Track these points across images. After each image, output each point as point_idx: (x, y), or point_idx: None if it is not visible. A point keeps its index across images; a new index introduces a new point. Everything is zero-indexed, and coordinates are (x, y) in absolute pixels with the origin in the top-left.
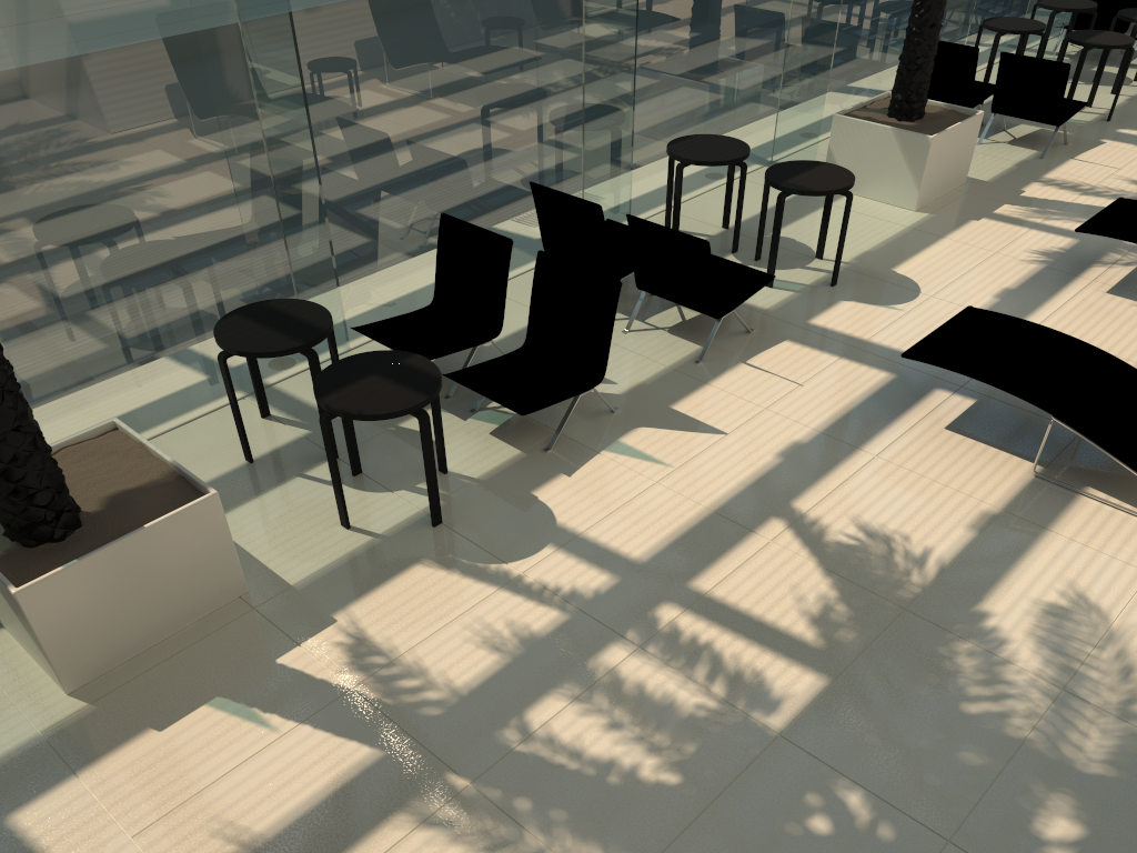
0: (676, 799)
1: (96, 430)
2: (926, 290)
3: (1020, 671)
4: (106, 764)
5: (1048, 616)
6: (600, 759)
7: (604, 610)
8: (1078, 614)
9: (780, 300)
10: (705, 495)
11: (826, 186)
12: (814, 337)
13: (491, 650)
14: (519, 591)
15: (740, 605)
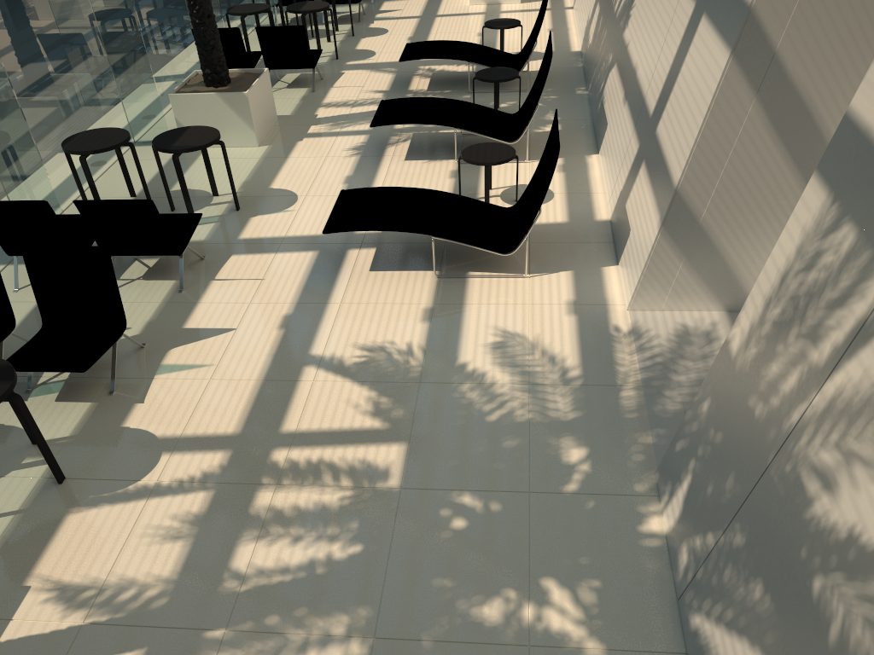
0: (368, 558)
1: None
2: (300, 193)
3: (503, 385)
4: None
5: (496, 350)
6: (303, 563)
7: (236, 474)
8: (510, 341)
9: (209, 231)
10: (250, 373)
11: (203, 140)
12: (249, 246)
13: (173, 540)
14: (164, 493)
15: (323, 428)
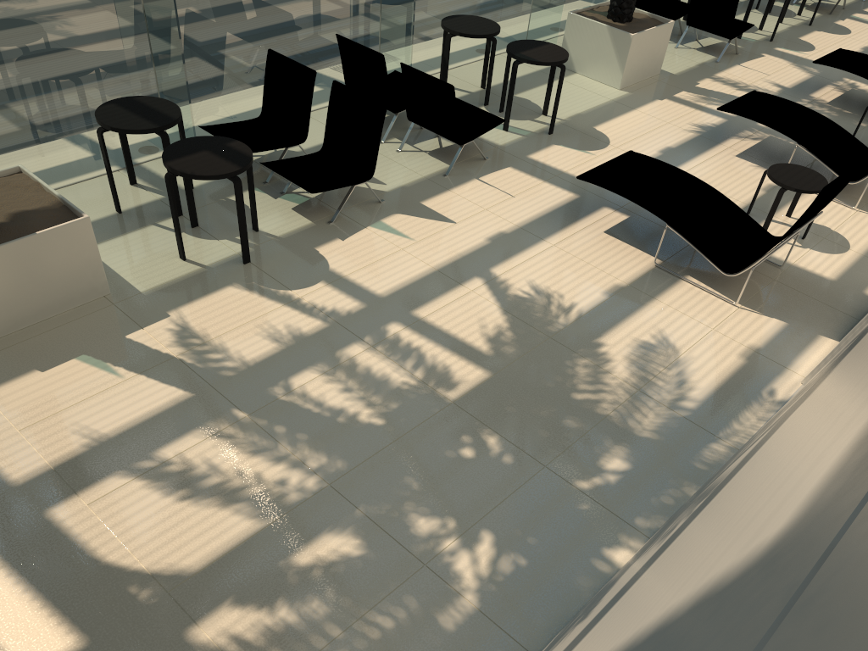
0: (379, 433)
1: (6, 171)
2: (614, 143)
3: (615, 378)
4: (4, 388)
5: (641, 349)
6: (334, 408)
7: (352, 323)
8: (660, 349)
9: (511, 140)
10: (433, 260)
11: (547, 59)
12: (529, 166)
13: (272, 341)
14: (297, 307)
15: (443, 327)
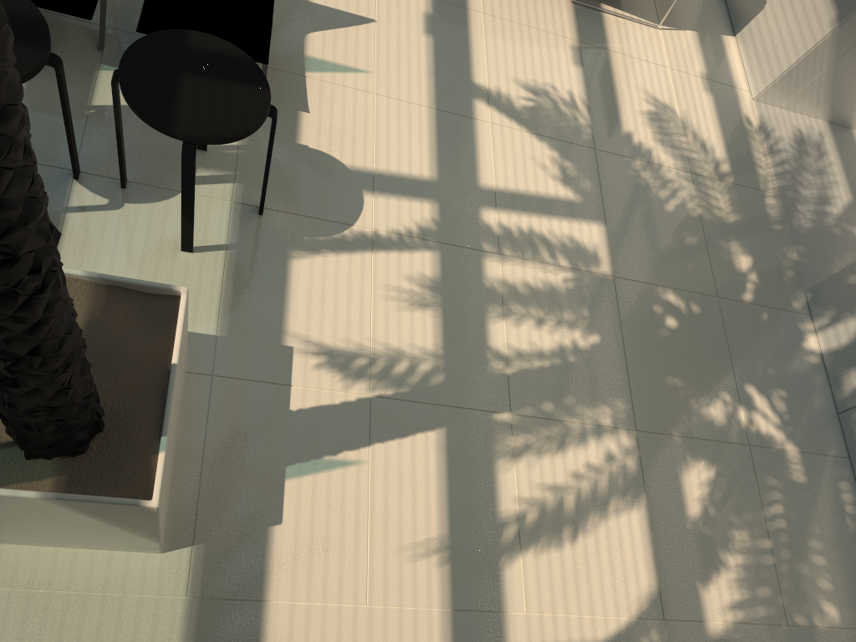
0: (608, 350)
1: None
2: None
3: (669, 169)
4: (277, 577)
5: (653, 123)
6: (554, 350)
7: (453, 234)
8: (663, 114)
9: None
10: (418, 95)
11: None
12: None
13: (421, 308)
14: (387, 247)
15: (520, 189)
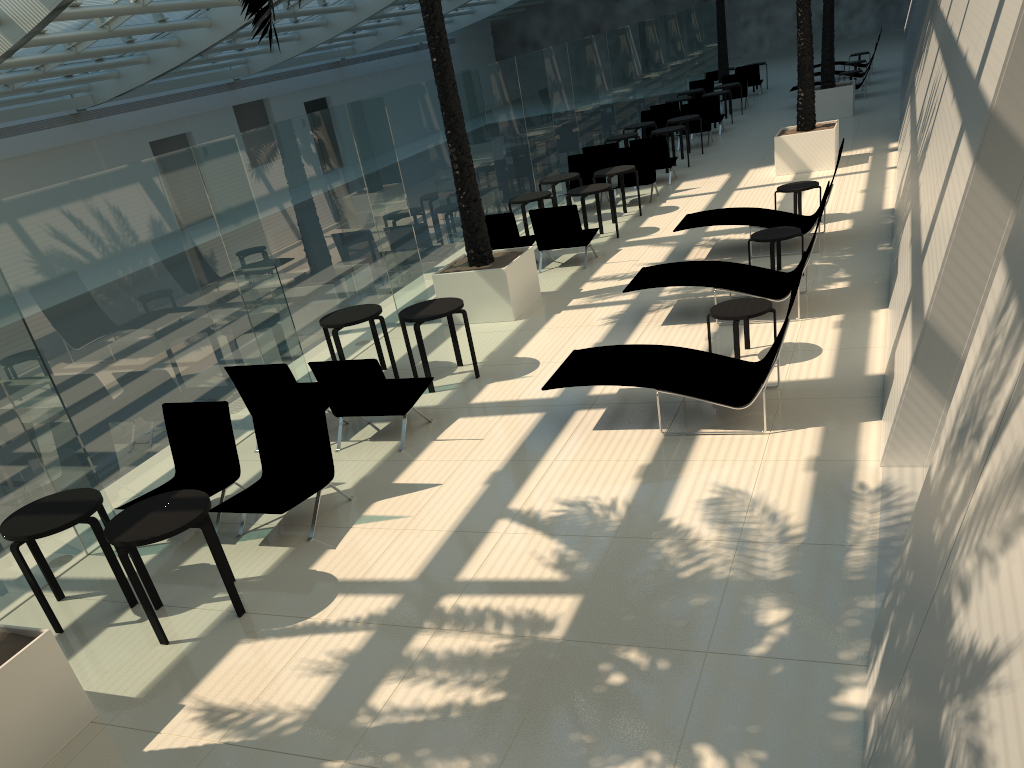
0: (508, 706)
1: None
2: (543, 360)
3: (707, 542)
4: None
5: (710, 506)
6: (439, 706)
7: (400, 617)
8: (728, 498)
9: (444, 397)
10: (443, 524)
11: (445, 309)
12: (478, 409)
13: (322, 674)
14: (328, 630)
15: (499, 577)
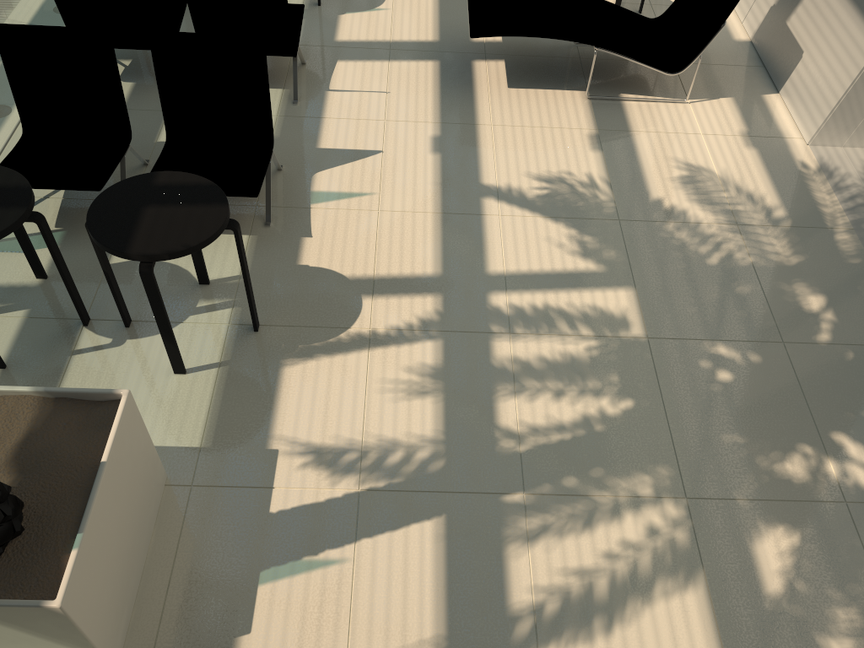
0: (644, 414)
1: None
2: None
3: (709, 225)
4: None
5: (687, 185)
6: (576, 420)
7: (458, 322)
8: (698, 176)
9: None
10: (423, 204)
11: None
12: (354, 51)
13: (421, 396)
14: (385, 343)
15: (533, 269)
